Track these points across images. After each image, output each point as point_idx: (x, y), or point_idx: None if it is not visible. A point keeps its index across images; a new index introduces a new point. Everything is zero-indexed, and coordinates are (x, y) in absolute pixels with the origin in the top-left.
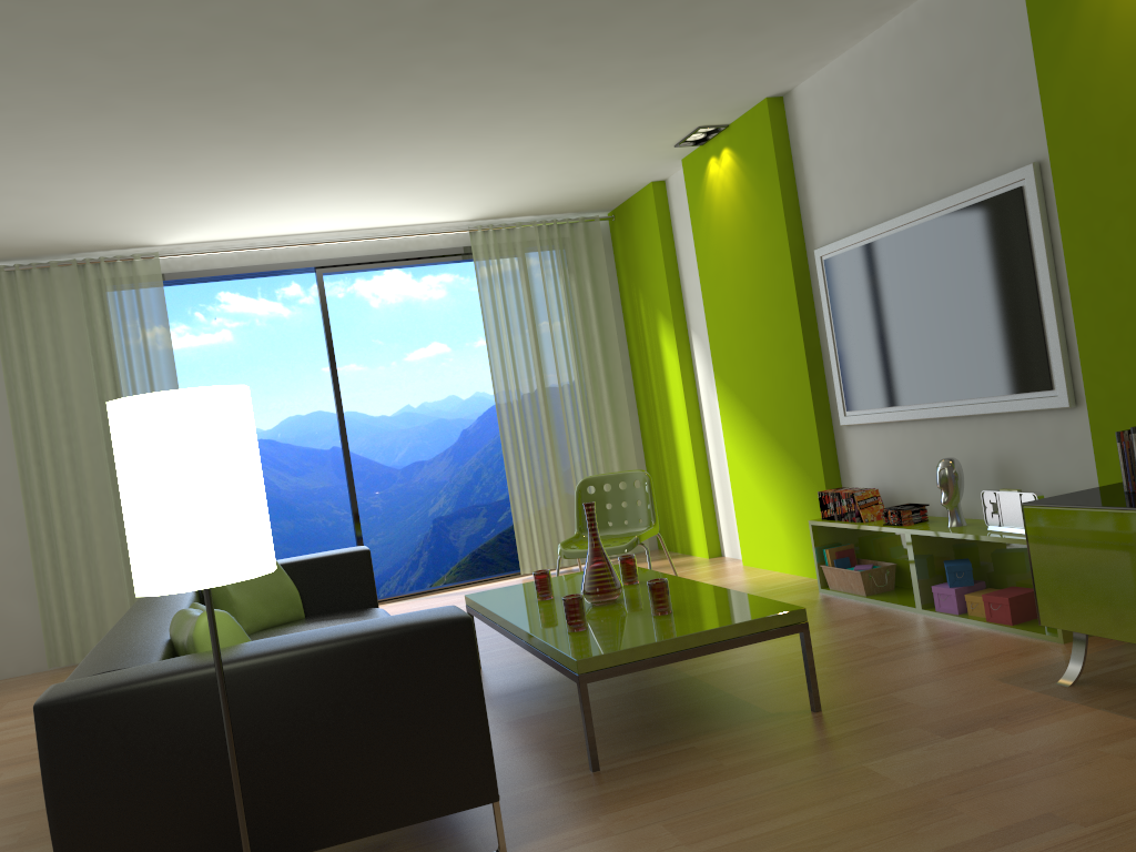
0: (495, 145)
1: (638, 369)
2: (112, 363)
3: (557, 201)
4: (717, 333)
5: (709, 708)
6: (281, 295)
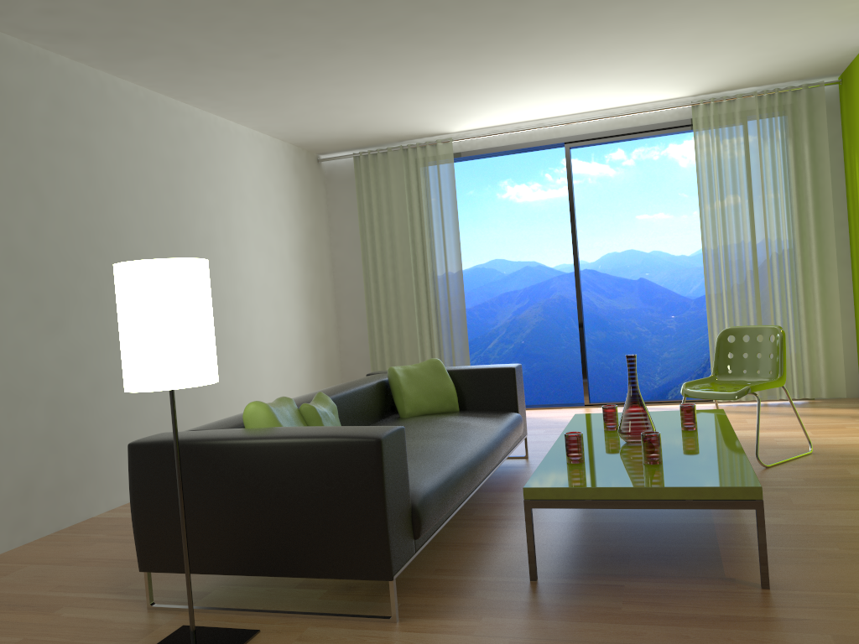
0: (663, 33)
1: (852, 227)
2: (421, 216)
3: (770, 72)
4: None
5: (684, 556)
6: (608, 159)
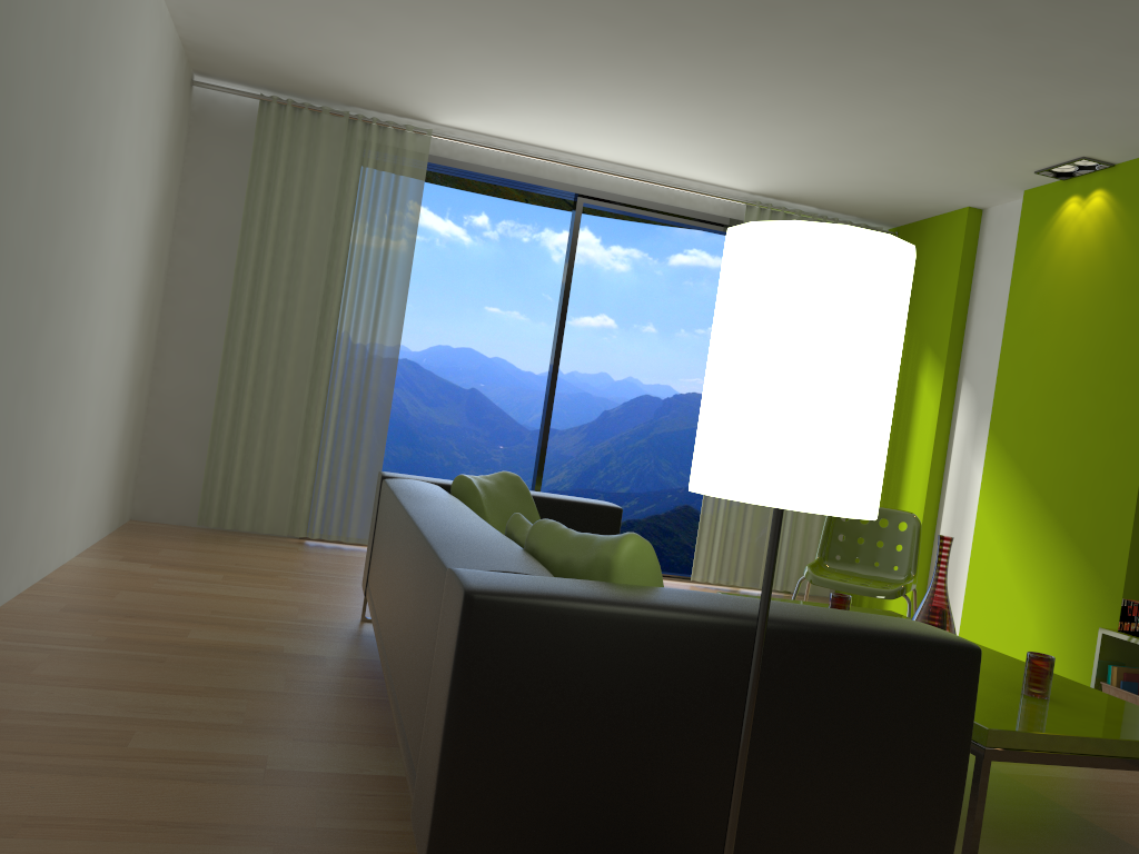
0: (860, 112)
1: None
2: (351, 230)
3: (855, 198)
4: (1010, 389)
5: (1063, 826)
6: (467, 222)
